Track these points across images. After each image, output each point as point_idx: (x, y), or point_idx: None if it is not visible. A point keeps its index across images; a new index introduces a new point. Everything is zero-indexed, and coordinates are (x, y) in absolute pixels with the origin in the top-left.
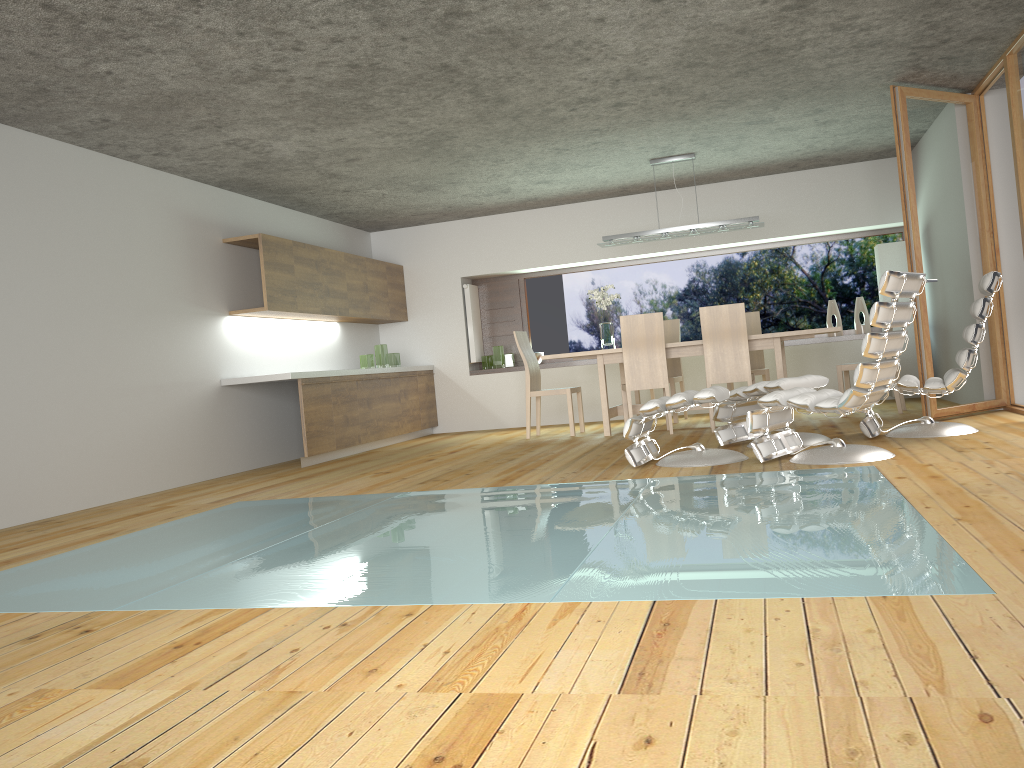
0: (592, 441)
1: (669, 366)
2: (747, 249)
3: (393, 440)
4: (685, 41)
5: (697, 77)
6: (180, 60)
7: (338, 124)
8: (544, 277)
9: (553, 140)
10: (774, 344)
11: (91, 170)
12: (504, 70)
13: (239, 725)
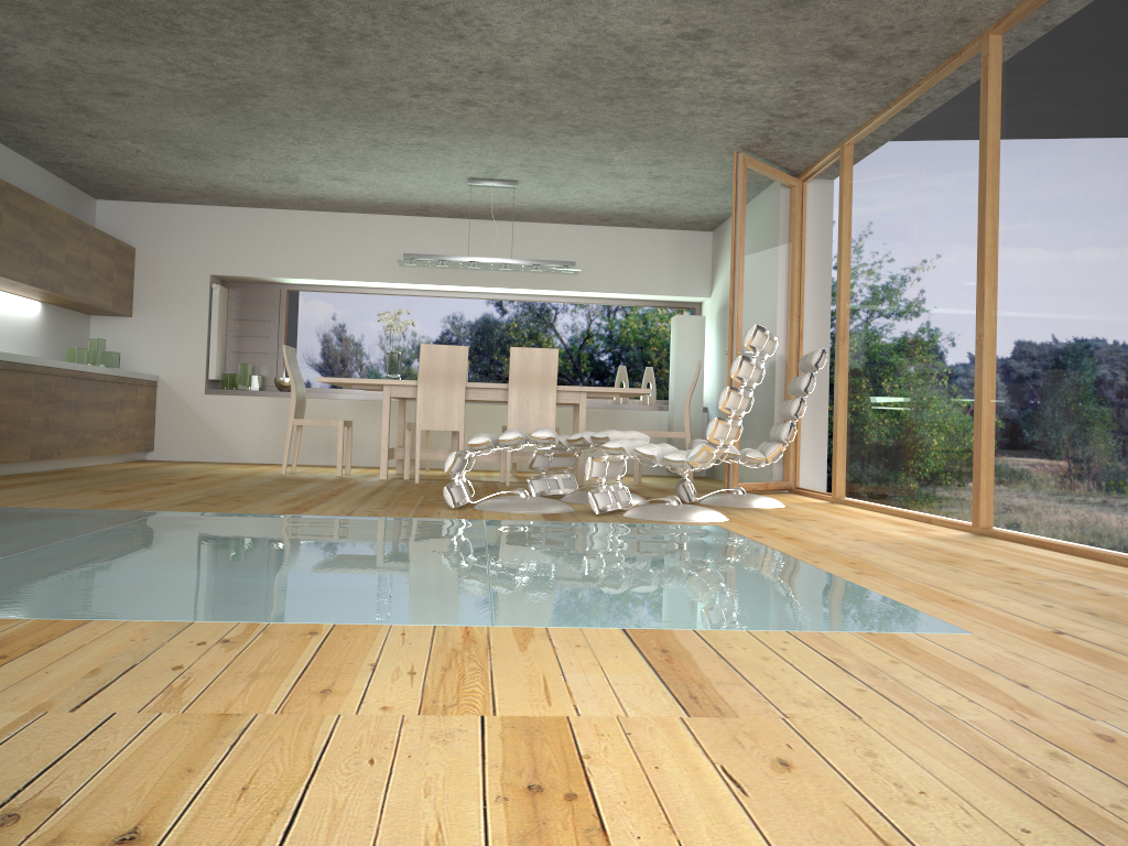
0: (370, 482)
1: None
2: (543, 299)
3: (98, 460)
4: (571, 45)
5: (563, 91)
6: None
7: (122, 39)
8: (312, 292)
9: (376, 128)
10: (580, 399)
11: None
12: (362, 24)
13: (178, 754)
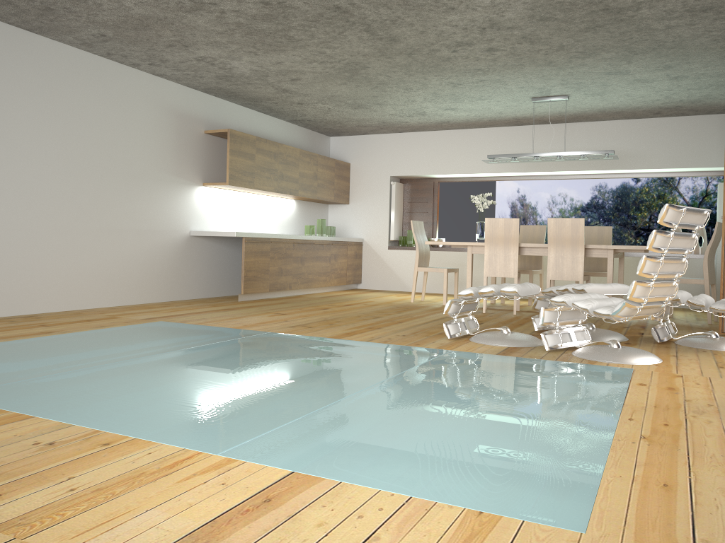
0: None
1: (533, 261)
2: (614, 176)
3: (321, 290)
4: None
5: (552, 30)
6: None
7: (273, 50)
8: (453, 182)
9: (446, 75)
10: (608, 254)
11: (102, 72)
12: (386, 14)
13: None
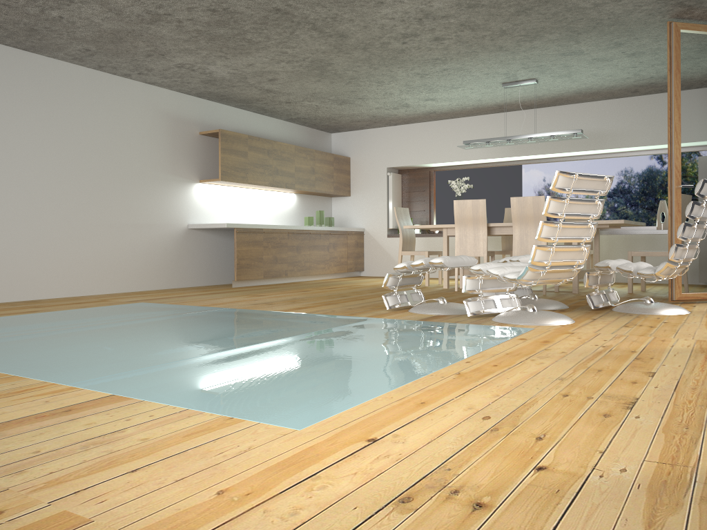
0: (425, 290)
1: None
2: (600, 156)
3: (320, 277)
4: None
5: (485, 16)
6: (96, 8)
7: (240, 53)
8: (448, 170)
9: (409, 67)
10: None
11: (96, 83)
12: (324, 12)
13: None
